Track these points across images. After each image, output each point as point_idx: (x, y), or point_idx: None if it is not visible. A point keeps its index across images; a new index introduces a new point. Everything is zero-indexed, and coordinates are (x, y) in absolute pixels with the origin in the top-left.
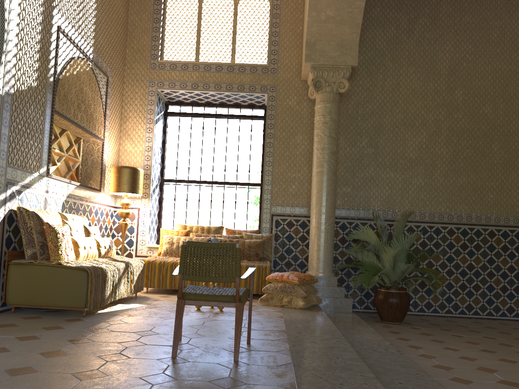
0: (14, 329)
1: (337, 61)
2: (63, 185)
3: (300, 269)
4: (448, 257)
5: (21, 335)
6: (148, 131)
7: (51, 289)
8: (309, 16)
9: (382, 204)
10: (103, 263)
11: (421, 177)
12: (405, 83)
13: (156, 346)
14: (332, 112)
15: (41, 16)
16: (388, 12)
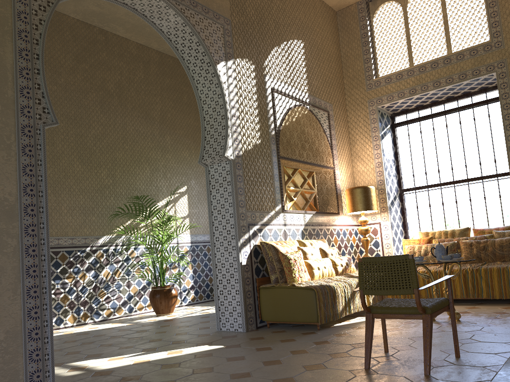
0: (259, 342)
1: None
2: (299, 216)
3: None
4: None
5: (260, 346)
6: (376, 148)
7: (290, 307)
8: None
9: None
10: (334, 281)
11: None
12: None
13: (359, 357)
14: None
15: (255, 86)
16: None
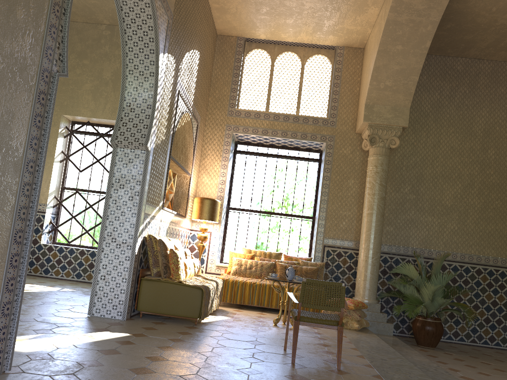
0: (159, 332)
1: (390, 121)
2: (168, 214)
3: (346, 294)
4: (475, 293)
5: (169, 337)
6: (223, 167)
7: (173, 301)
8: (370, 84)
9: (420, 243)
10: (204, 282)
11: (455, 222)
12: (445, 141)
13: (272, 353)
14: (383, 163)
15: (172, 85)
16: (433, 80)
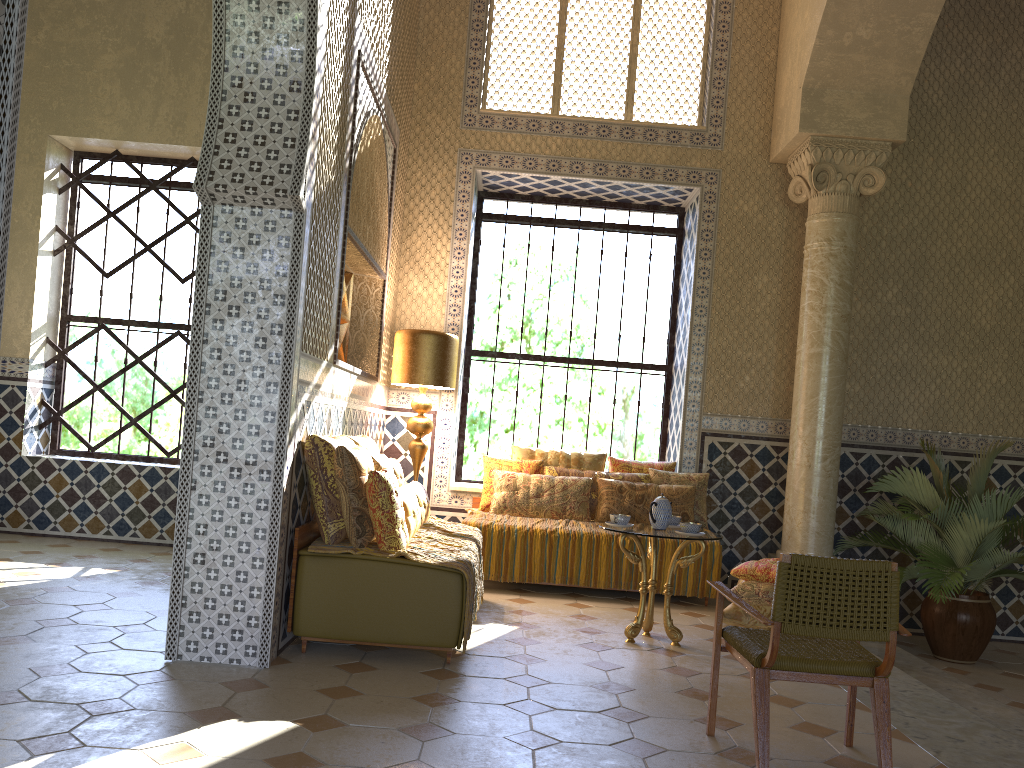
0: (370, 705)
1: (865, 130)
2: (345, 377)
3: (756, 543)
4: None
5: (404, 723)
6: (457, 255)
7: (389, 609)
8: (819, 37)
9: (923, 419)
10: (453, 547)
11: (1002, 367)
12: (978, 177)
13: (690, 754)
14: (846, 234)
15: (345, 33)
16: (950, 29)
